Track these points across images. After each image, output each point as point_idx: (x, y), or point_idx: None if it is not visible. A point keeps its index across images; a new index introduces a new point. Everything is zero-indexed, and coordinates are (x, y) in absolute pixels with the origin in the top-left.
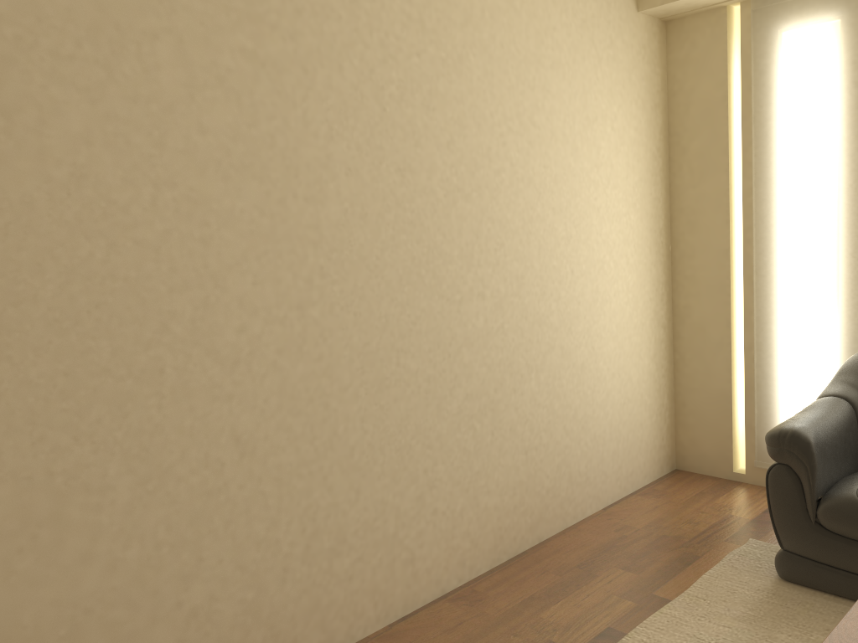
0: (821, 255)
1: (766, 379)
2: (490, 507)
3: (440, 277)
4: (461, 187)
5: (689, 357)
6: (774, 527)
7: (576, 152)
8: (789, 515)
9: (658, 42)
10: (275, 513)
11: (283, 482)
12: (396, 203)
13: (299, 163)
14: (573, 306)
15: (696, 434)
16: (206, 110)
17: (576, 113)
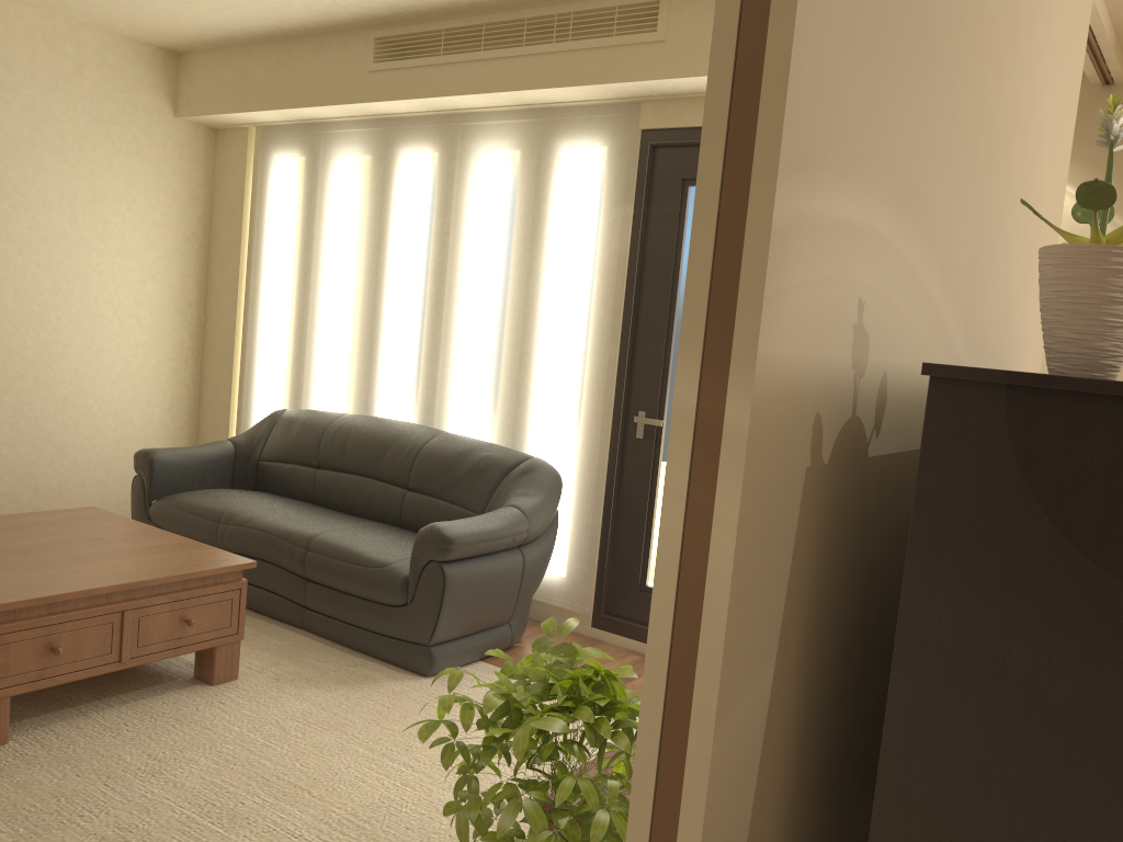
0: (279, 338)
1: None
2: None
3: None
4: None
5: (207, 415)
6: None
7: (75, 222)
8: (138, 513)
9: (203, 145)
10: None
11: None
12: None
13: None
14: (57, 347)
15: None
16: None
17: (80, 191)
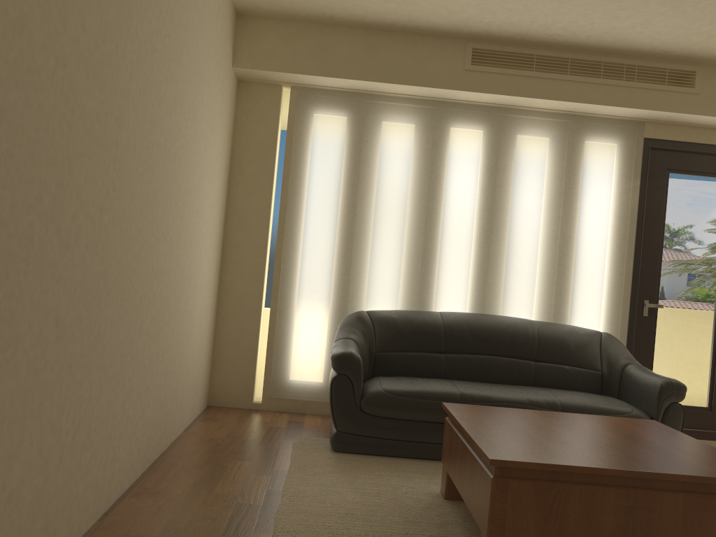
0: (326, 255)
1: (283, 335)
2: (148, 419)
3: (154, 216)
4: (169, 150)
5: (228, 320)
6: (333, 417)
7: (206, 150)
8: (345, 407)
9: (235, 92)
10: (64, 400)
11: (71, 371)
12: (147, 147)
13: (117, 87)
14: (192, 264)
15: (228, 376)
16: (87, 11)
17: (209, 122)
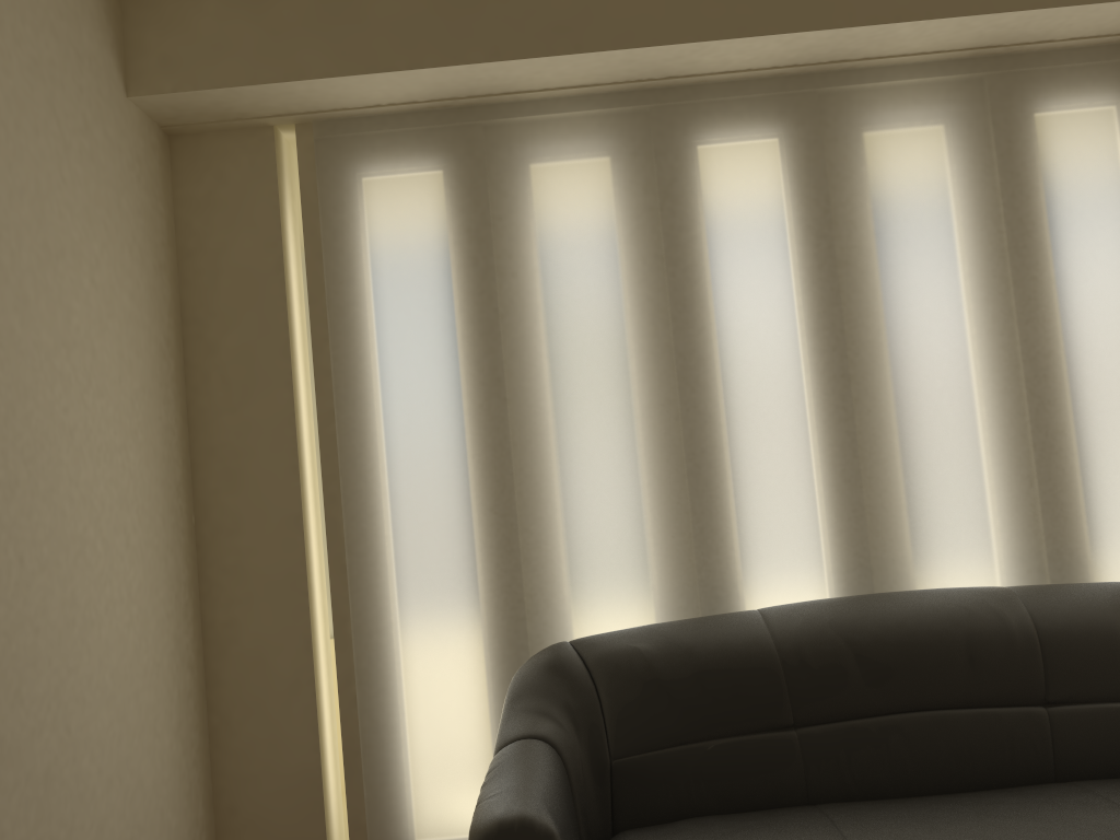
0: (450, 514)
1: (380, 732)
2: None
3: None
4: None
5: (239, 718)
6: None
7: (25, 307)
8: None
9: (160, 162)
10: None
11: None
12: None
13: None
14: (25, 638)
15: None
16: None
17: (25, 229)
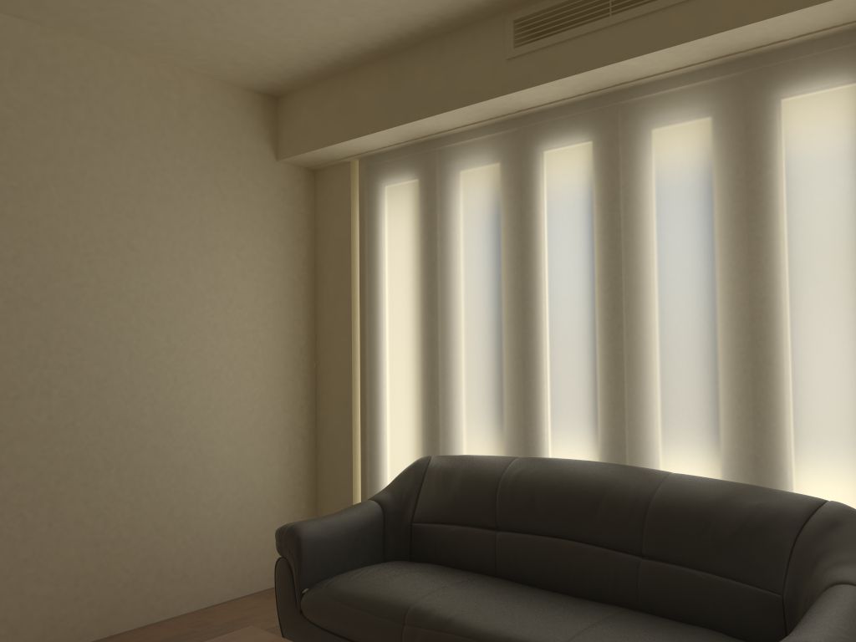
0: (406, 376)
1: (373, 488)
2: (40, 596)
3: None
4: (27, 297)
5: (326, 466)
6: (279, 618)
7: (187, 274)
8: (285, 605)
9: (303, 187)
10: None
11: None
12: None
13: None
14: (175, 410)
15: None
16: None
17: (190, 241)
